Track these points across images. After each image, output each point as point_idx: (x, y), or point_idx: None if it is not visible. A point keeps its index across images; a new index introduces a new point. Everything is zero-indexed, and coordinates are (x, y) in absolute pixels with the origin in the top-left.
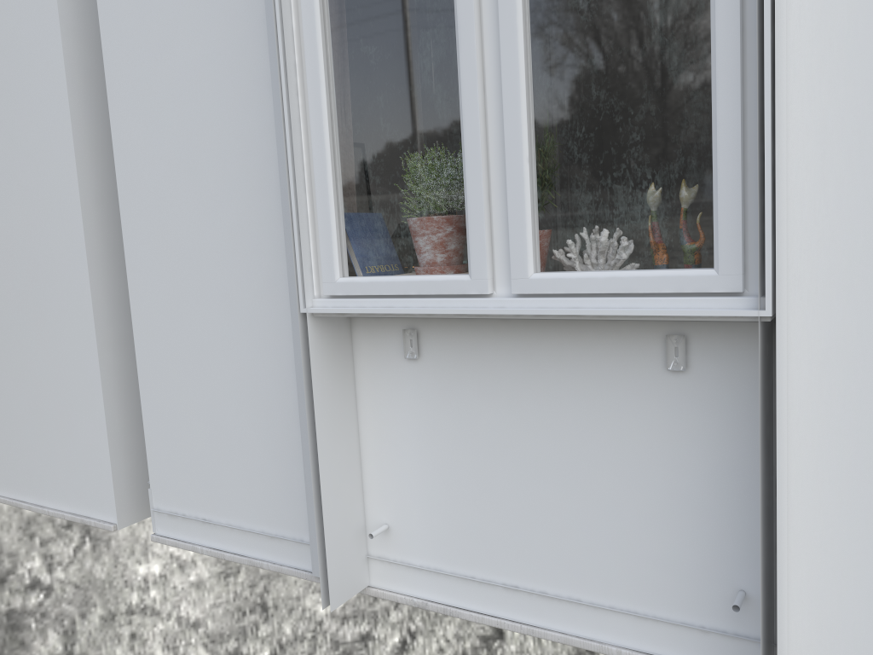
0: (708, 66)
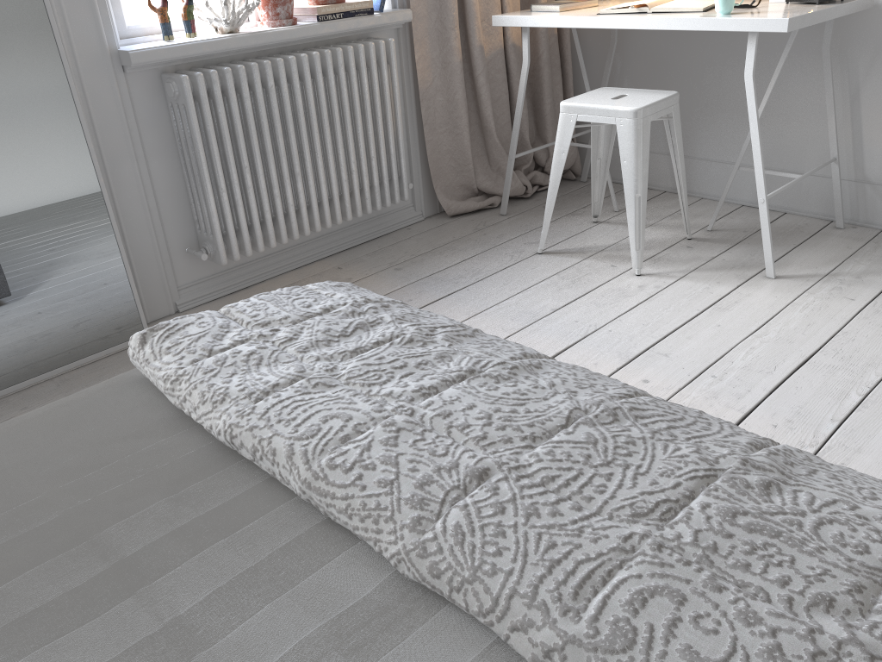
0: None
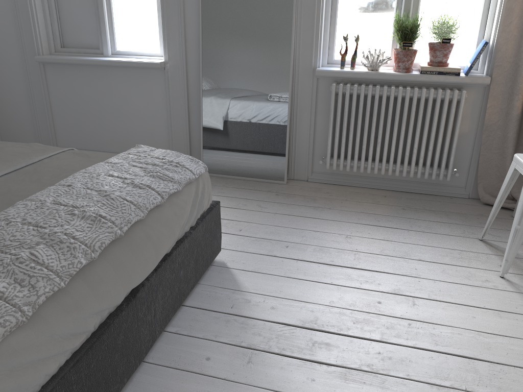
0: (340, 2)
